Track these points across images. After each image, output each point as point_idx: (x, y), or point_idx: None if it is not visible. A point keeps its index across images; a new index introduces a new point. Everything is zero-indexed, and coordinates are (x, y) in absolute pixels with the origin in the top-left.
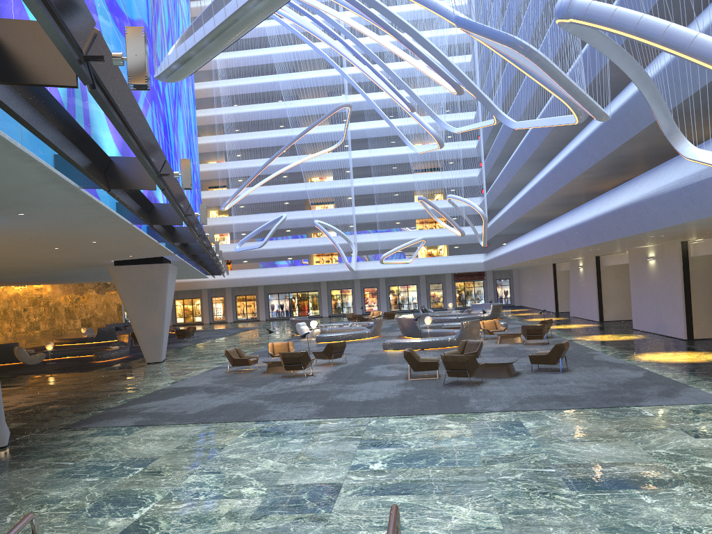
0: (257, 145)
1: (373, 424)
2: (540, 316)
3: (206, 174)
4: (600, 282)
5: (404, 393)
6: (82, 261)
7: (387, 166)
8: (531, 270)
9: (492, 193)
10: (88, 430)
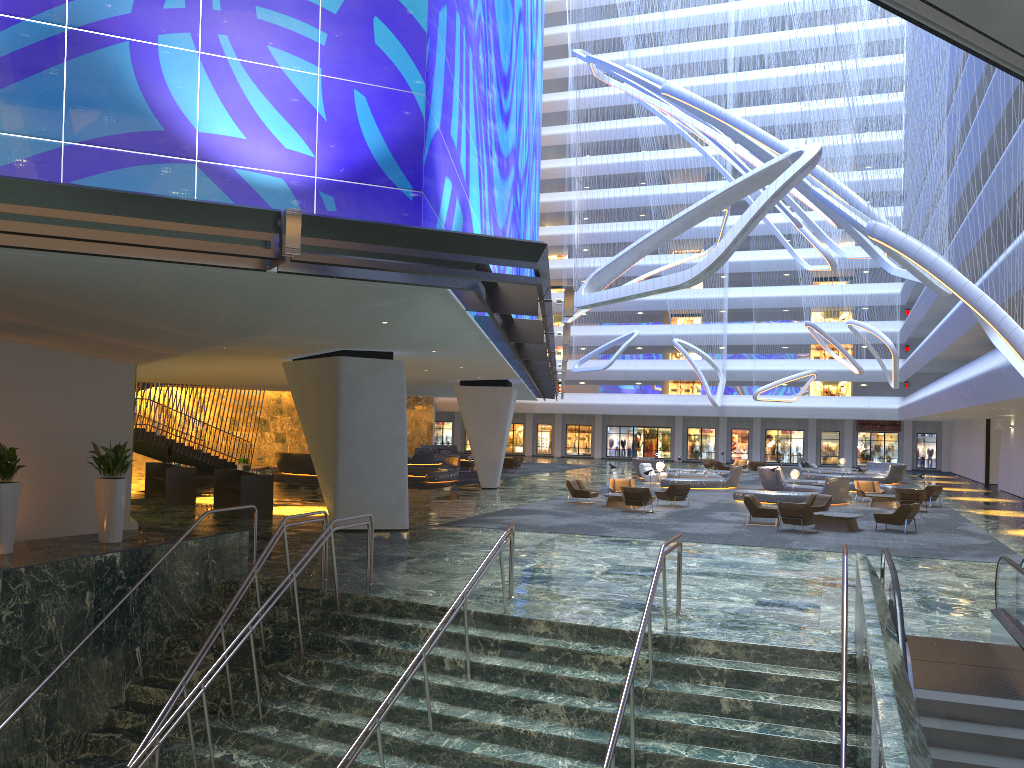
0: (609, 240)
1: (698, 546)
2: (959, 485)
3: None
4: None
5: (736, 532)
6: (431, 379)
7: (777, 272)
8: (963, 424)
9: (911, 320)
10: (462, 527)
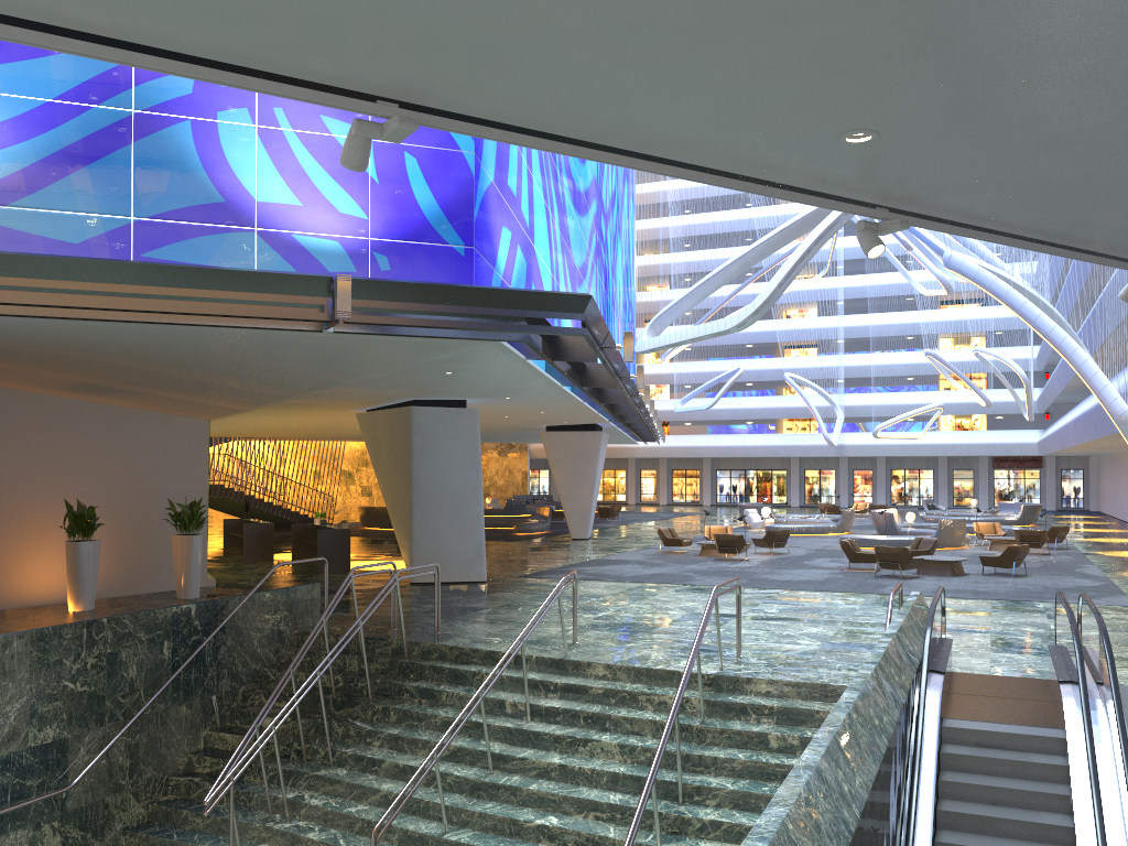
0: (713, 268)
1: (784, 593)
2: (1101, 526)
3: (643, 305)
4: None
5: (829, 578)
6: (516, 425)
7: (899, 296)
8: (1110, 458)
9: (1046, 345)
10: (543, 578)
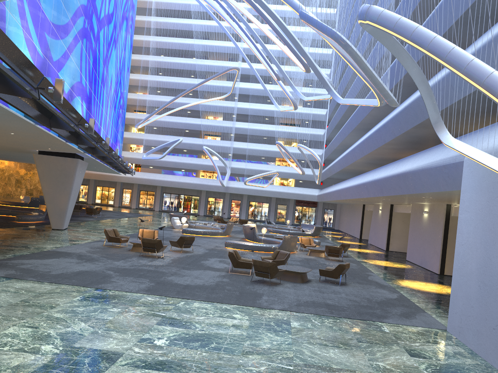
0: (172, 86)
1: (181, 305)
2: (348, 239)
3: (133, 100)
4: (391, 223)
5: (219, 283)
6: (13, 147)
7: (262, 117)
8: (349, 206)
9: (330, 148)
10: None
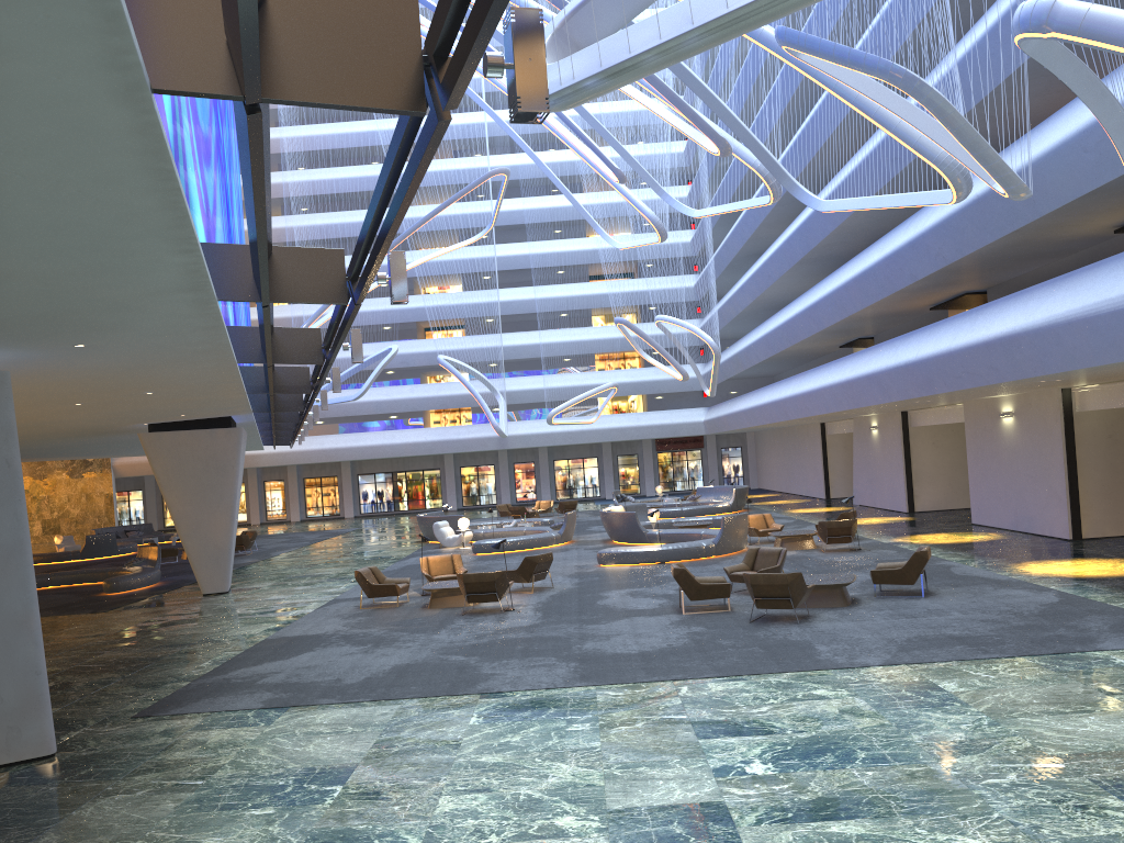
0: (340, 234)
1: (688, 693)
2: (806, 504)
3: None
4: (909, 452)
5: (695, 637)
6: (96, 425)
7: (549, 270)
8: (780, 432)
9: (724, 313)
10: (186, 718)
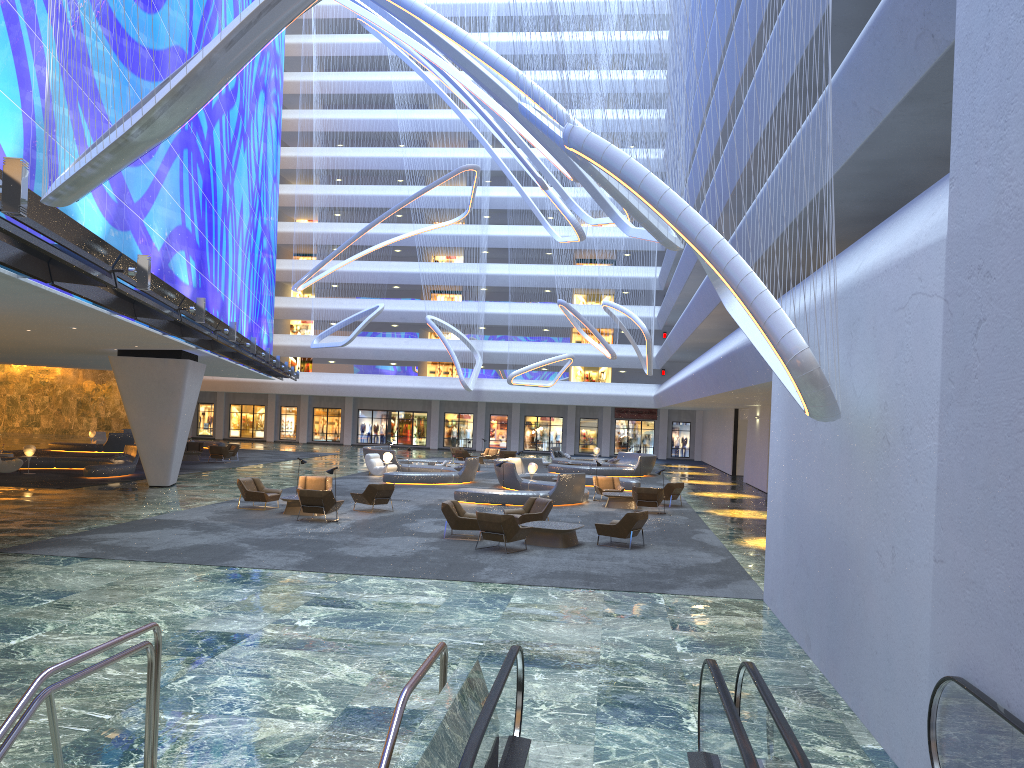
0: (362, 204)
1: (347, 582)
2: (707, 477)
3: (289, 236)
4: None
5: (420, 553)
6: (74, 346)
7: (539, 250)
8: (715, 413)
9: (666, 304)
10: (22, 556)
